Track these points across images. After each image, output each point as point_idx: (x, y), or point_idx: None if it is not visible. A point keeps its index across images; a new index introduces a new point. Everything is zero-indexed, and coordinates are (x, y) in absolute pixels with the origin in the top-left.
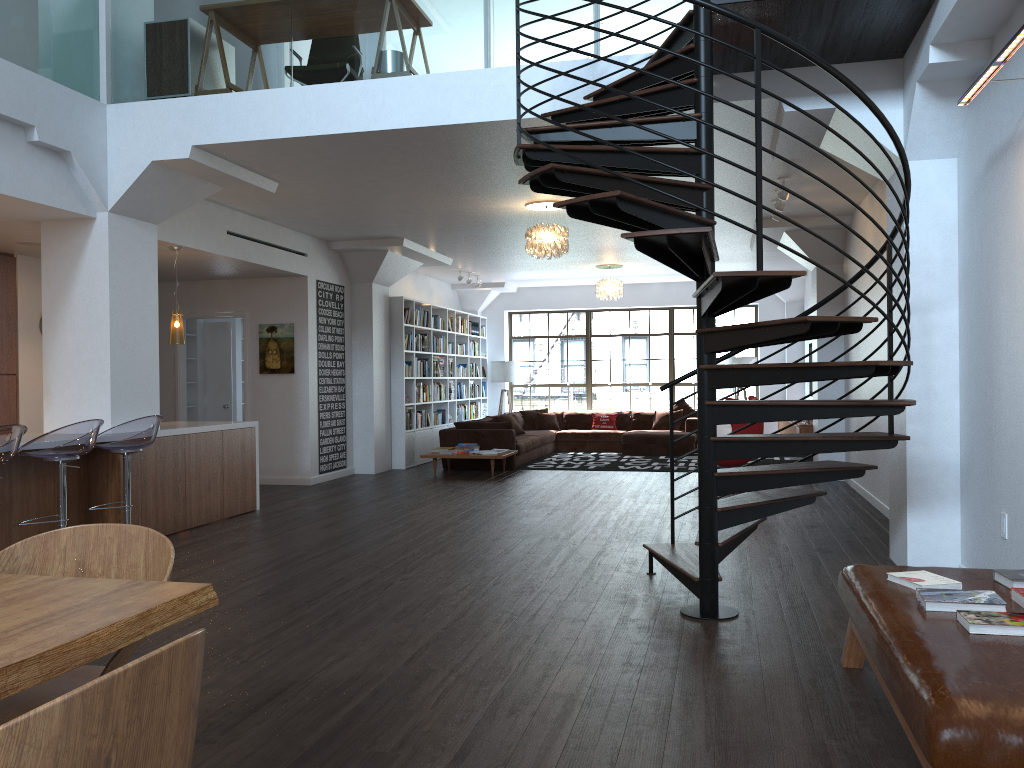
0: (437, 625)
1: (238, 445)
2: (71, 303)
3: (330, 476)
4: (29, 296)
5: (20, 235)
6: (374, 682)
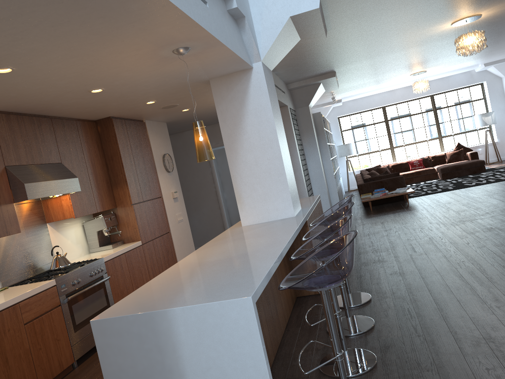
0: None
1: (320, 211)
2: (245, 132)
3: None
4: (155, 146)
5: (173, 99)
6: None
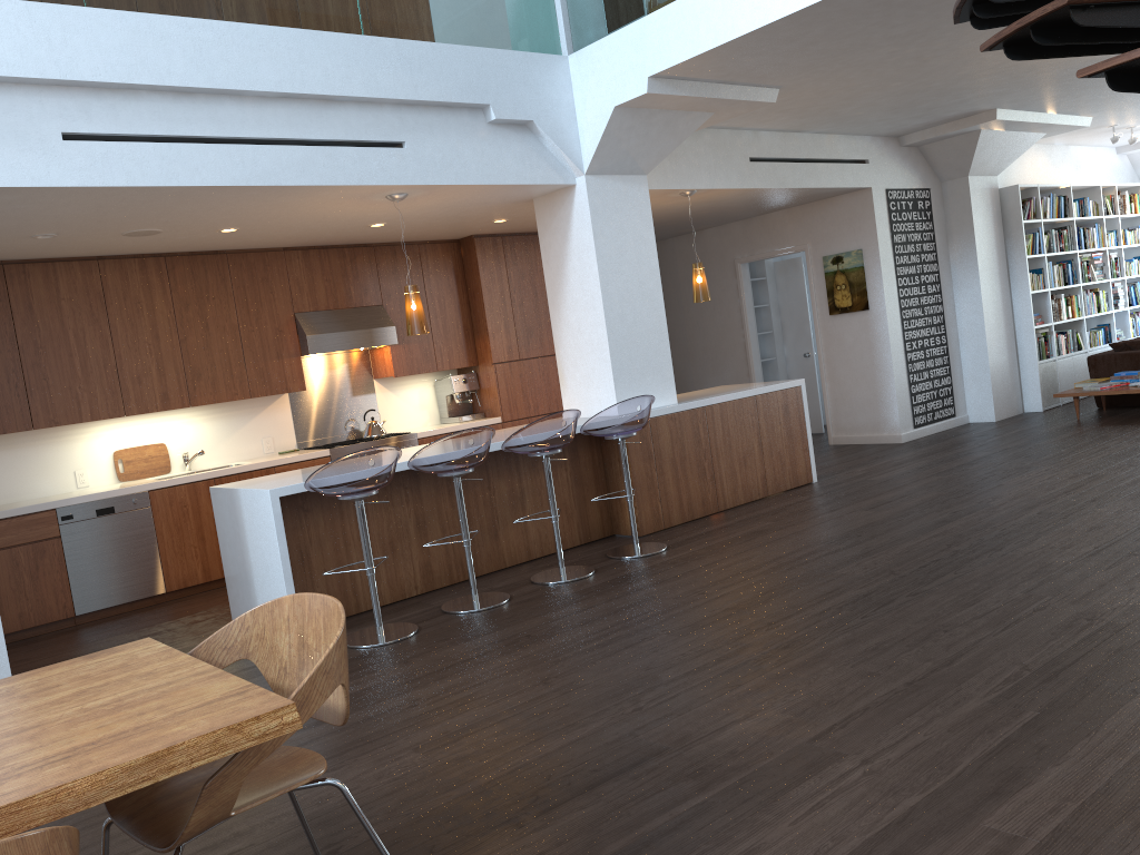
0: (902, 677)
1: (778, 410)
2: (567, 281)
3: (931, 429)
4: None
5: (533, 215)
6: (753, 765)
